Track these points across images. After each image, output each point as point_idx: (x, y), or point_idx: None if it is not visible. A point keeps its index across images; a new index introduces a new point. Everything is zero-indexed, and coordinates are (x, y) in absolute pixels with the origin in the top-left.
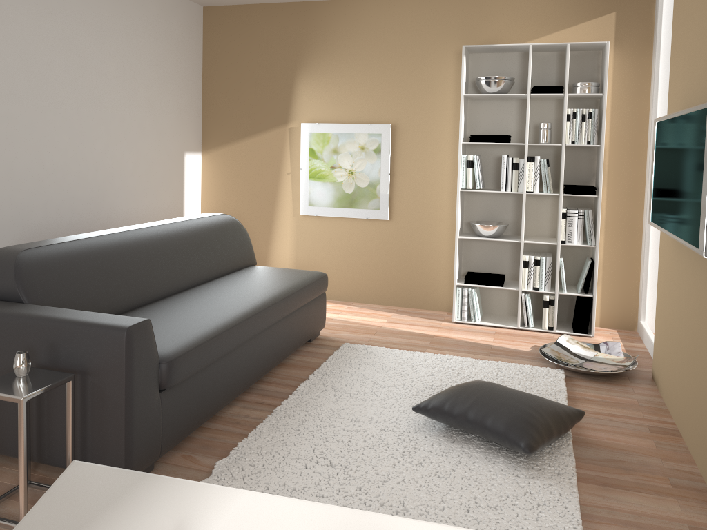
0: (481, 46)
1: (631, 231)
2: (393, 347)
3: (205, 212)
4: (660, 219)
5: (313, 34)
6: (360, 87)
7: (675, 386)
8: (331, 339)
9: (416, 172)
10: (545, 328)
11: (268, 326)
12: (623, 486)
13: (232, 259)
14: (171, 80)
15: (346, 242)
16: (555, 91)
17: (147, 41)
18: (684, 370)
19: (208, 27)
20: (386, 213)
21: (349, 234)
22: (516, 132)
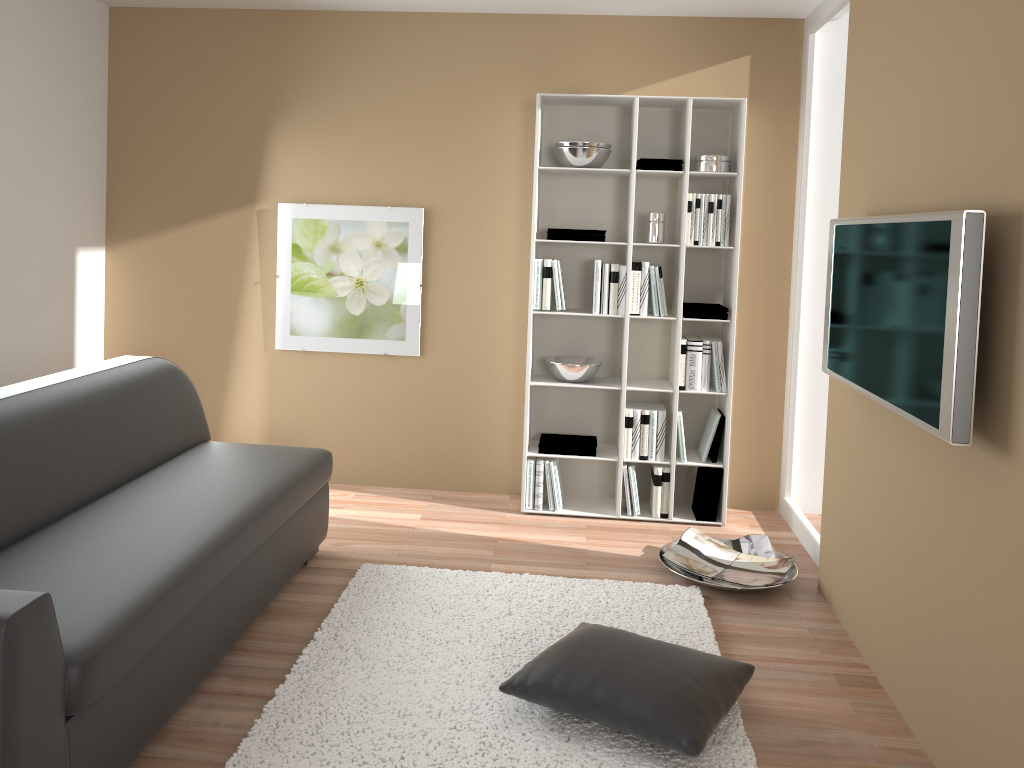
0: (565, 96)
1: (771, 369)
2: (439, 564)
3: (112, 345)
4: (848, 369)
5: (299, 62)
6: (375, 150)
7: (867, 610)
8: (338, 557)
9: (463, 282)
10: (656, 516)
11: (246, 557)
12: None
13: (171, 436)
14: (54, 128)
15: (351, 392)
16: (671, 167)
17: (11, 62)
18: (885, 590)
19: (119, 41)
20: (417, 346)
21: (356, 380)
22: (612, 225)
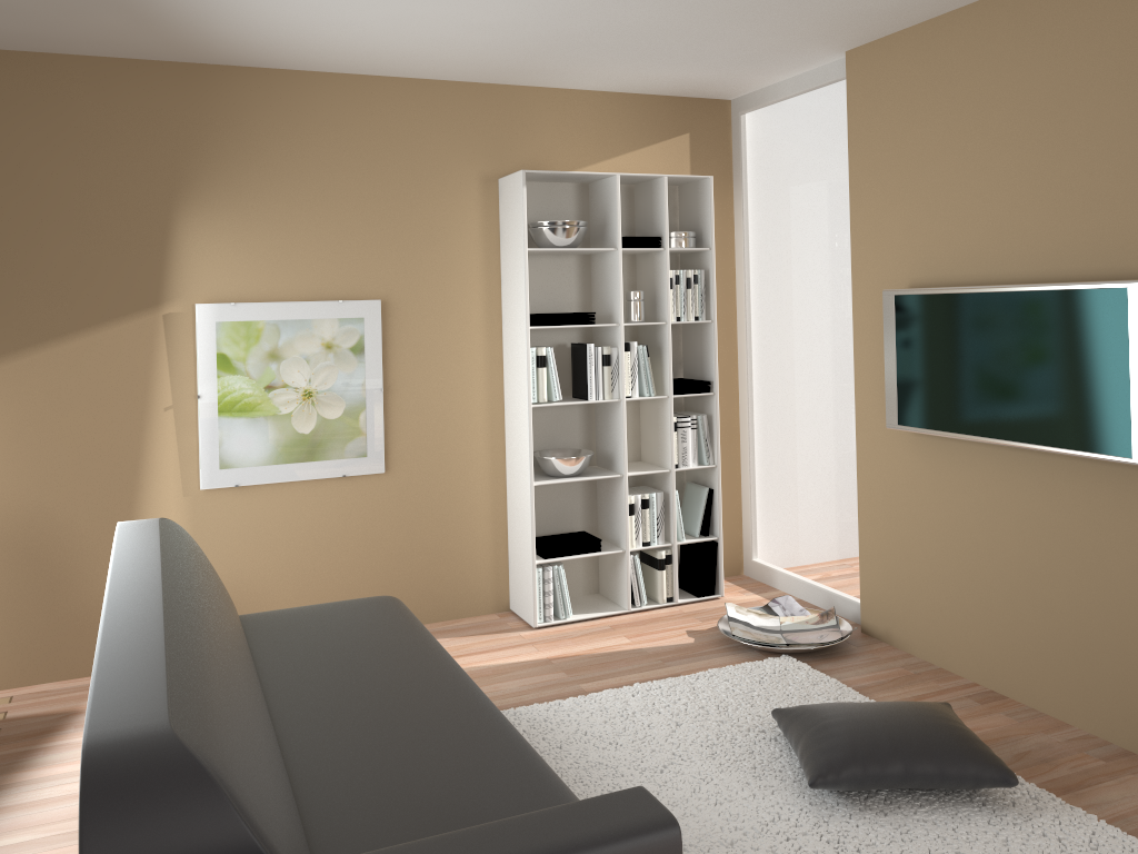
0: (548, 173)
1: (728, 436)
2: (532, 699)
3: None
4: (944, 422)
5: (212, 128)
6: (316, 234)
7: (966, 634)
8: None
9: (428, 381)
10: (664, 601)
11: None
12: (1080, 783)
13: (236, 614)
14: None
15: (303, 528)
16: (651, 244)
17: None
18: (998, 610)
19: None
20: (381, 461)
21: (308, 512)
22: (578, 306)
